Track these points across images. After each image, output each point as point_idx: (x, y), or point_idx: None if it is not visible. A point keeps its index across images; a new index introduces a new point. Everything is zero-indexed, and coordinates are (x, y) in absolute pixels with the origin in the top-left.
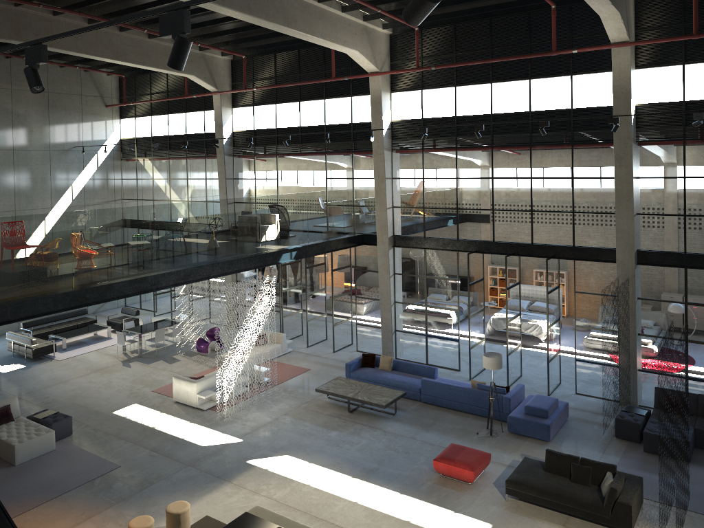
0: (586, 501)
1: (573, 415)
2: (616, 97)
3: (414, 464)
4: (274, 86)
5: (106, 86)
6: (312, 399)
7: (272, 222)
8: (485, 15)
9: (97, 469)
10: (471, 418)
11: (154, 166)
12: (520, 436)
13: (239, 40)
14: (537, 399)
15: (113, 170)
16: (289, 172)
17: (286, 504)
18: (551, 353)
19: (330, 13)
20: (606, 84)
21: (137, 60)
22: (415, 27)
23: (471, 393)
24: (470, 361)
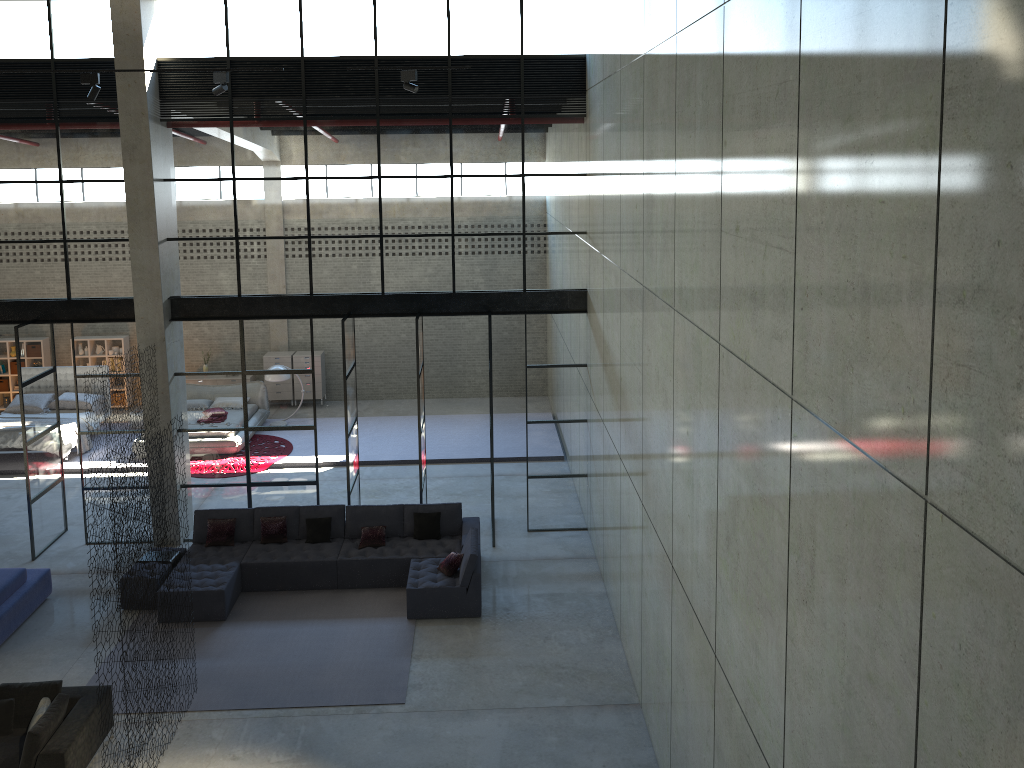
0: None
1: (63, 587)
2: (119, 43)
3: None
4: None
5: None
6: None
7: None
8: None
9: None
10: None
11: None
12: None
13: None
14: None
15: None
16: None
17: None
18: (37, 486)
19: None
20: (110, 20)
21: None
22: None
23: None
24: None
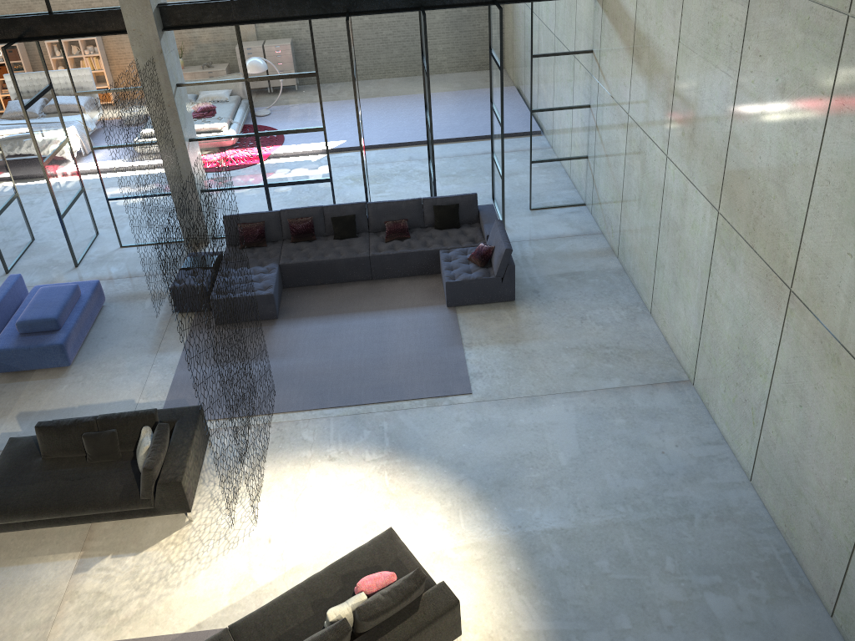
0: (112, 497)
1: (114, 293)
2: None
3: None
4: None
5: None
6: None
7: None
8: None
9: None
10: None
11: None
12: (20, 375)
13: None
14: (41, 300)
15: None
16: None
17: None
18: (63, 201)
19: None
20: None
21: None
22: None
23: None
24: None
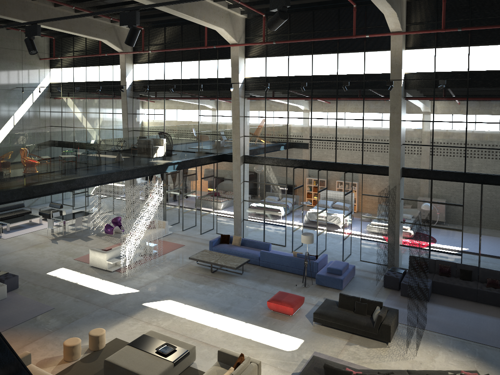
0: (363, 324)
1: (357, 274)
2: (392, 68)
3: (254, 304)
4: (164, 50)
5: (40, 44)
6: (186, 264)
7: (161, 144)
8: (310, 9)
9: (38, 310)
10: (292, 276)
11: (75, 103)
12: (323, 287)
13: (140, 17)
14: (335, 263)
15: (44, 105)
16: (171, 111)
17: (170, 330)
18: (345, 234)
19: (205, 2)
20: (387, 58)
21: (66, 27)
22: (263, 14)
23: (293, 260)
24: (293, 239)
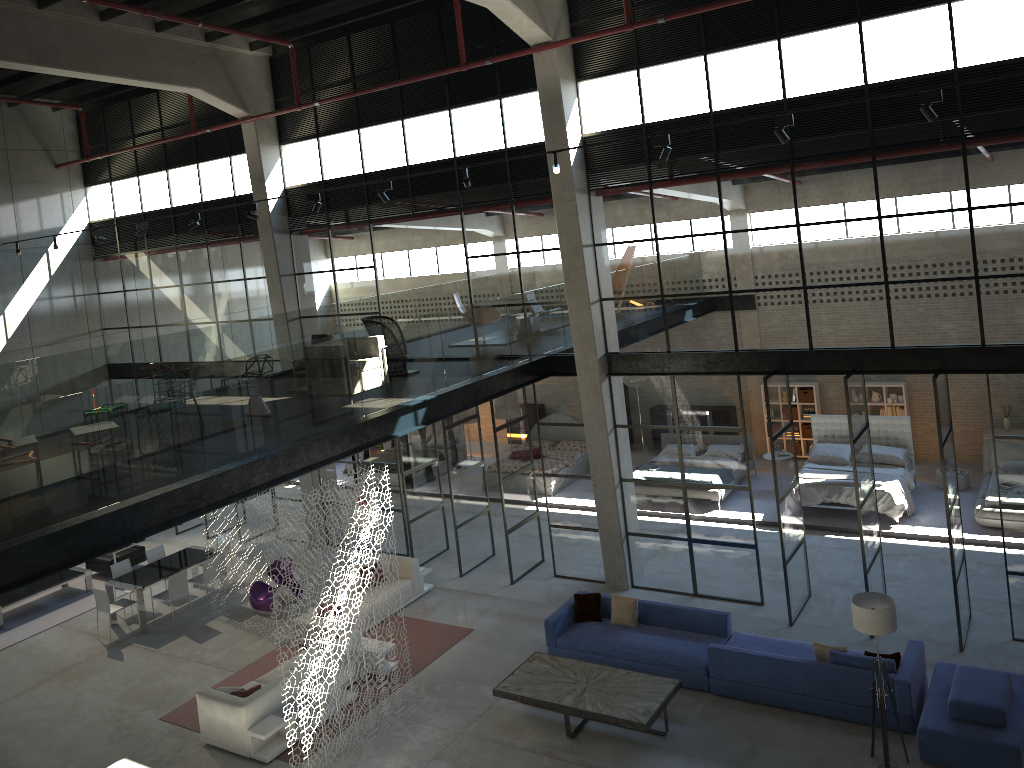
0: None
1: None
2: None
3: None
4: (353, 95)
5: (52, 130)
6: (487, 707)
7: (372, 351)
8: None
9: None
10: (829, 728)
11: (152, 266)
12: None
13: (277, 12)
14: (970, 681)
15: (81, 280)
16: (394, 255)
17: None
18: (956, 563)
19: None
20: None
21: (81, 63)
22: None
23: (822, 674)
24: (788, 588)
